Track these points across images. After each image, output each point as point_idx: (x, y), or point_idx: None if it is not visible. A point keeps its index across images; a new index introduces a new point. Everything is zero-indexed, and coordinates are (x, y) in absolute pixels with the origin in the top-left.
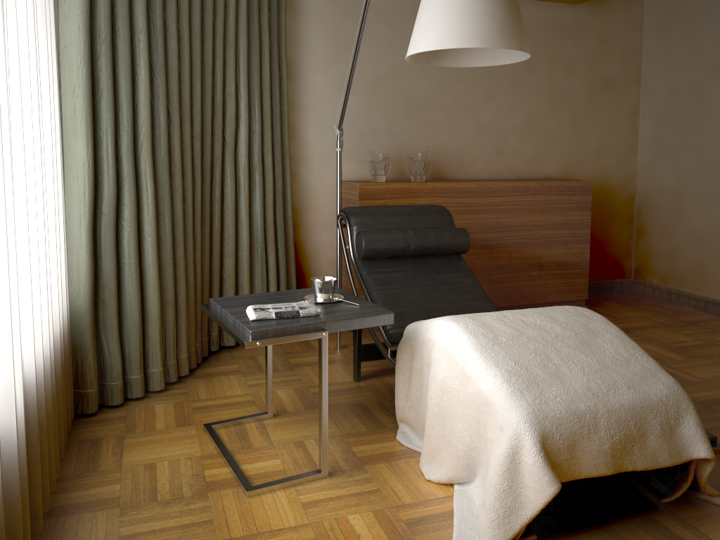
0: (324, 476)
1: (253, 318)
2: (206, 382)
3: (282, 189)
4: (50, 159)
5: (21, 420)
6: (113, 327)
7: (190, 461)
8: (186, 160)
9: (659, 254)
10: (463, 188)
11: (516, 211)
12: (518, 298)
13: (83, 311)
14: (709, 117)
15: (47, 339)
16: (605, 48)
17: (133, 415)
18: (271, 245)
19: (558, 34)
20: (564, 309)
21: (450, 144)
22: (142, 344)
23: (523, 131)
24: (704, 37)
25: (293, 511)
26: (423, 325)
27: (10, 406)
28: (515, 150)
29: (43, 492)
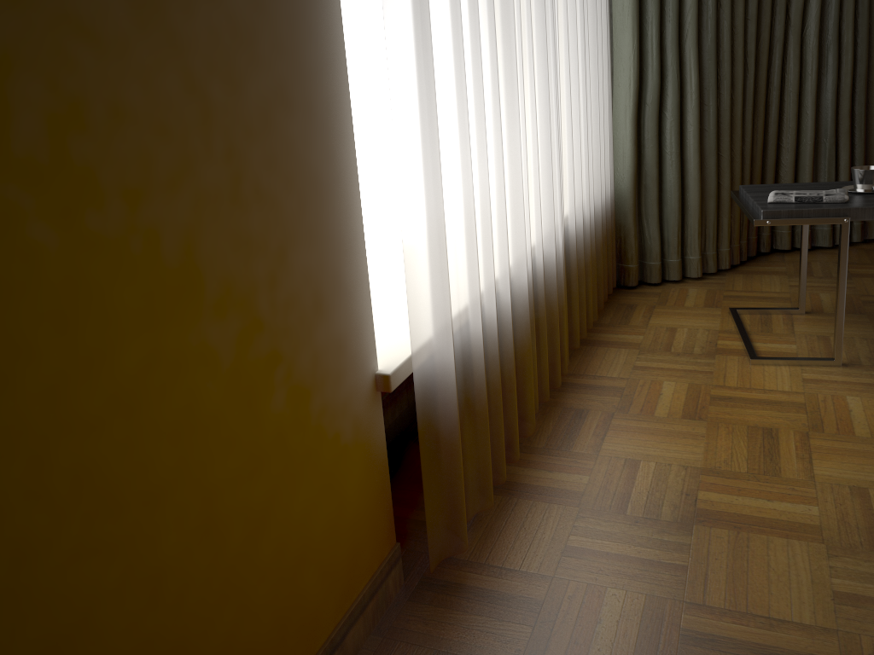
0: (837, 365)
1: (770, 200)
2: (745, 278)
3: (865, 72)
4: (595, 54)
5: (560, 252)
6: (653, 212)
7: (707, 332)
8: (737, 46)
9: None
10: None
11: None
12: None
13: (626, 194)
14: None
15: (587, 206)
16: None
17: (667, 293)
18: (843, 140)
19: None
20: None
21: None
22: (680, 231)
23: None
24: None
25: (791, 382)
26: None
27: (551, 237)
28: None
29: (581, 323)
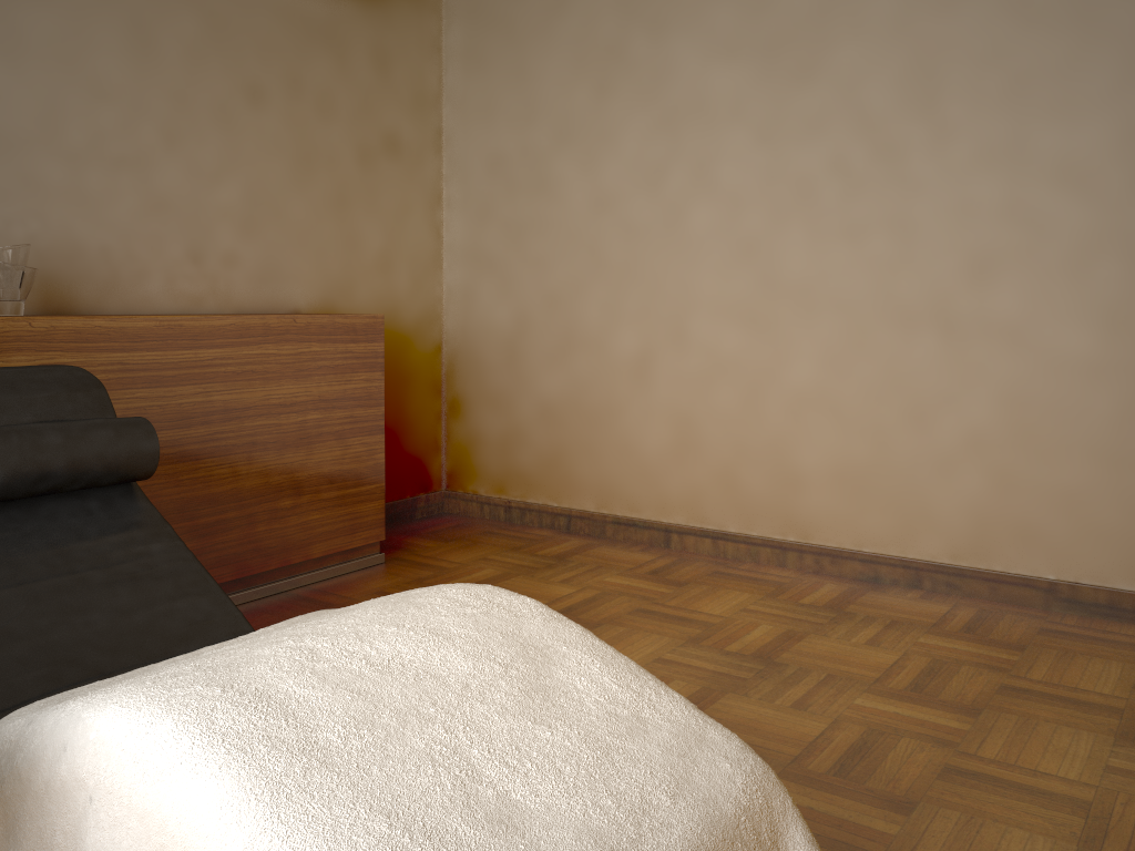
0: None
1: None
2: None
3: None
4: None
5: None
6: None
7: None
8: None
9: (489, 442)
10: (124, 329)
11: (245, 378)
12: (256, 559)
13: None
14: (557, 207)
15: None
16: (385, 80)
17: None
18: None
19: (304, 38)
20: (450, 599)
21: (86, 236)
22: None
23: (245, 219)
24: (543, 76)
25: None
26: (49, 728)
27: None
28: (229, 255)
29: None
